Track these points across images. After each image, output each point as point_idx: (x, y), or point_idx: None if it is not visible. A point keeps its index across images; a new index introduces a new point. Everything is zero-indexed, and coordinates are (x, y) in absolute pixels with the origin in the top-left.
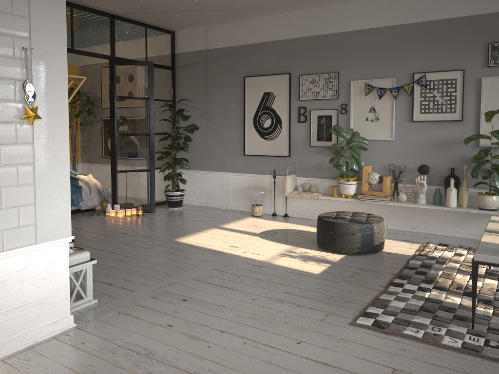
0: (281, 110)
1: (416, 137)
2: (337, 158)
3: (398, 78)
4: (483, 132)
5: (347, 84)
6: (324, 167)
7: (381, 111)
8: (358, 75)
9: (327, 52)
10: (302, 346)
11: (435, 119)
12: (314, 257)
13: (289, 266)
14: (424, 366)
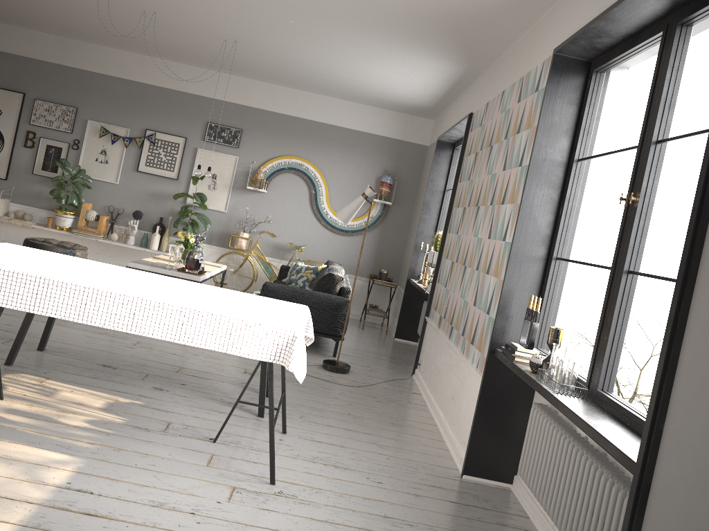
0: (7, 129)
1: (138, 186)
2: (59, 190)
3: (132, 130)
4: (191, 192)
5: (84, 122)
6: (44, 198)
7: (111, 155)
8: (97, 116)
9: (70, 85)
10: None
11: (156, 173)
12: None
13: None
14: None
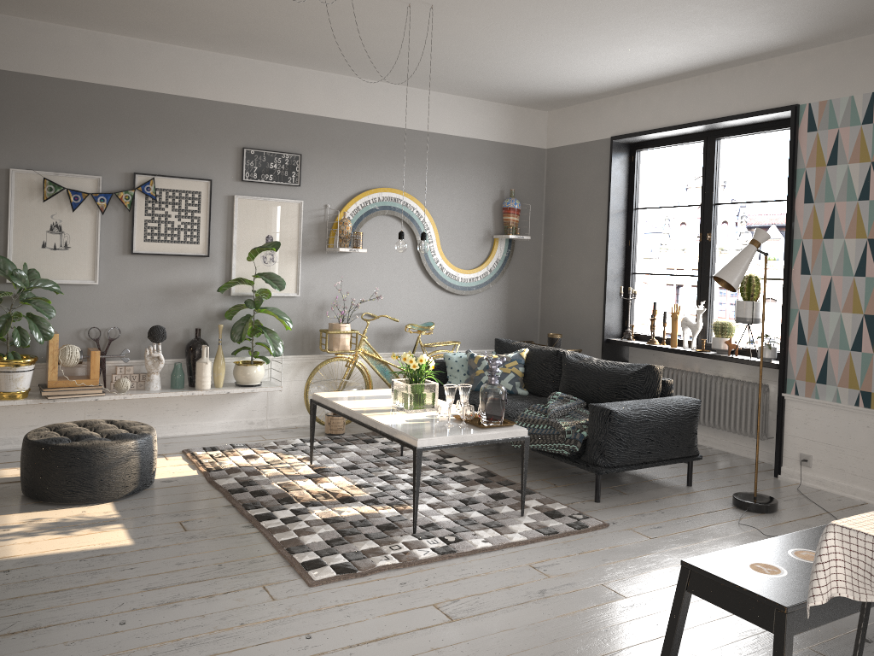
0: None
1: (138, 280)
2: (3, 321)
3: (106, 177)
4: (236, 274)
5: None
6: None
7: (74, 232)
8: (26, 159)
9: None
10: (320, 638)
11: (169, 252)
12: (70, 522)
13: (61, 550)
14: (445, 588)
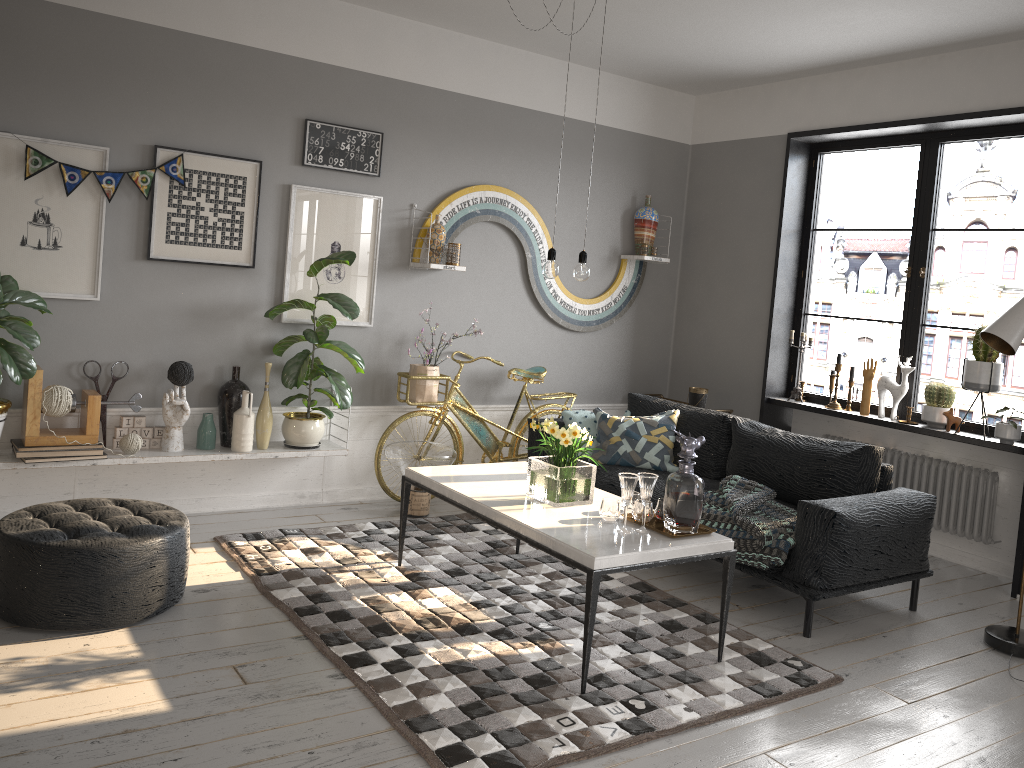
0: None
1: (155, 297)
2: None
3: (115, 150)
4: (290, 293)
5: None
6: None
7: (68, 225)
8: (2, 117)
9: None
10: None
11: (200, 259)
12: (68, 666)
13: (59, 722)
14: None
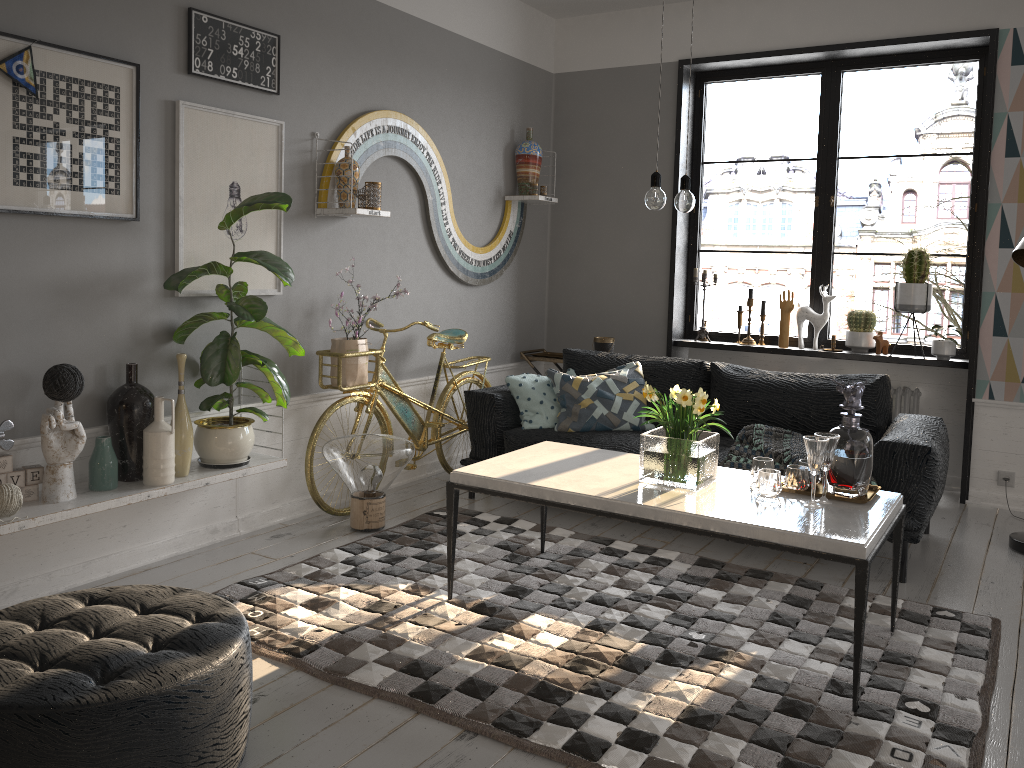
0: None
1: (3, 270)
2: None
3: None
4: (185, 255)
5: None
6: None
7: None
8: None
9: None
10: None
11: (65, 209)
12: None
13: None
14: None
